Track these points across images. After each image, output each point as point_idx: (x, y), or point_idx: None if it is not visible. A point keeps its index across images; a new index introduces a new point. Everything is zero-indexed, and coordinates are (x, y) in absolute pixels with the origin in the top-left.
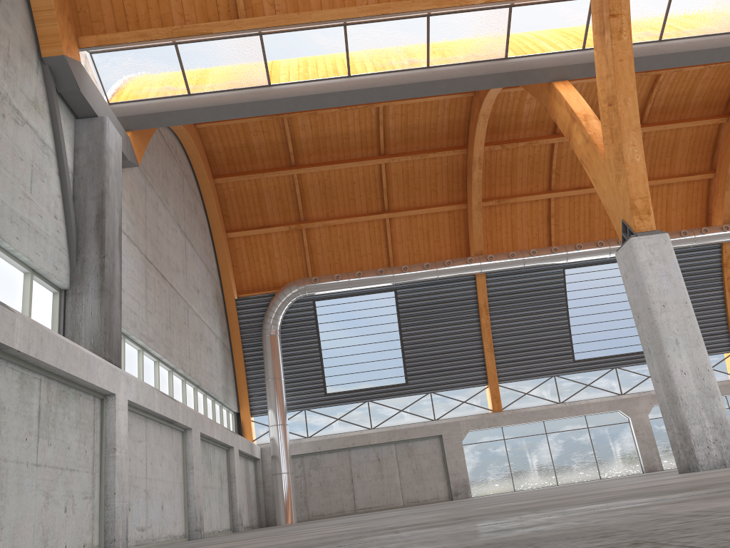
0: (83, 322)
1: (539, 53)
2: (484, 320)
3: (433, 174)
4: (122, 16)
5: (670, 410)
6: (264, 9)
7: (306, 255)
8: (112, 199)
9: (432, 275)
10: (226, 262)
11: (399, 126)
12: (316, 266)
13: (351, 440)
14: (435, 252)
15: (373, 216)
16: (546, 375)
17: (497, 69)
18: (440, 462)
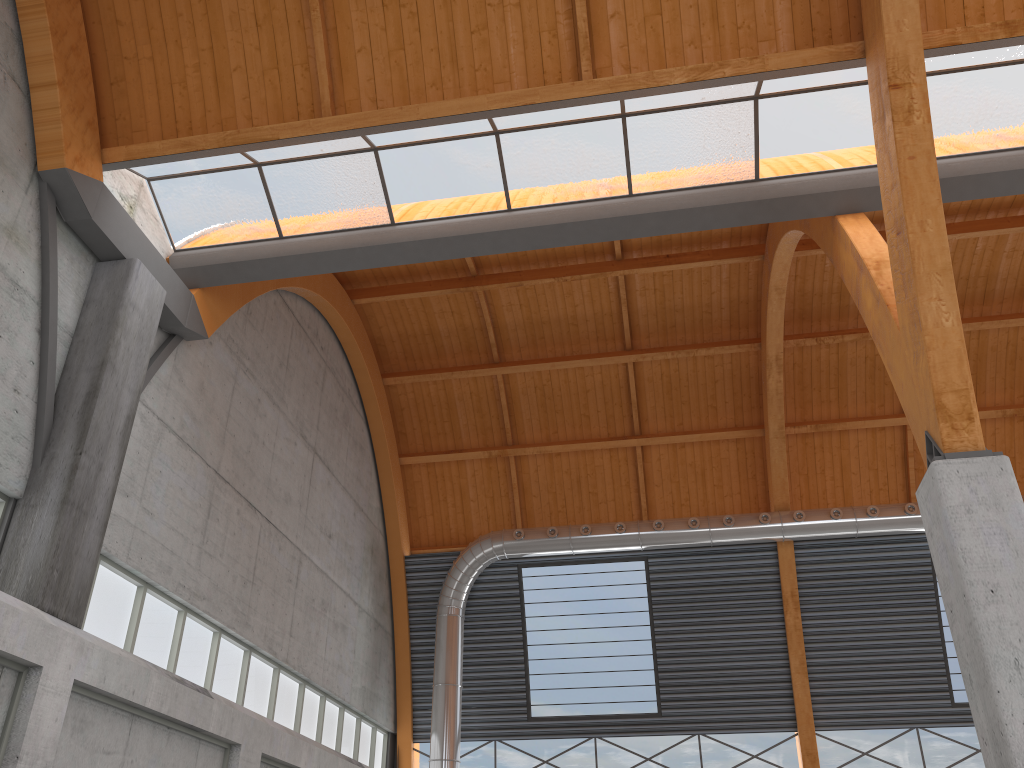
0: (25, 548)
1: (812, 172)
2: (791, 619)
3: (709, 381)
4: (171, 123)
5: None
6: (361, 107)
7: (514, 497)
8: (122, 373)
9: (701, 537)
10: (393, 499)
11: (653, 307)
12: (529, 514)
13: None
14: (714, 503)
15: (614, 442)
16: (901, 725)
17: (741, 196)
18: None
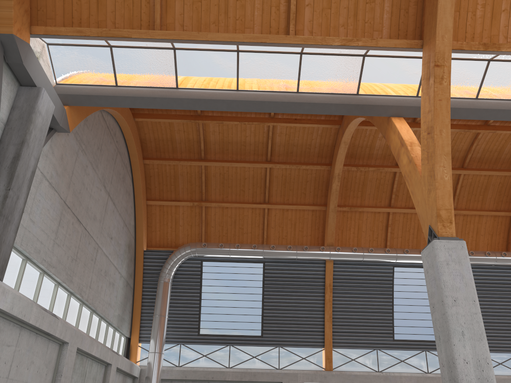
0: None
1: (383, 94)
2: (328, 296)
3: (304, 181)
4: (69, 18)
5: None
6: (175, 28)
7: (202, 226)
8: (31, 148)
9: (292, 255)
10: (141, 221)
11: (283, 142)
12: (208, 235)
13: (211, 374)
14: (298, 239)
15: (255, 205)
16: (370, 347)
17: (349, 101)
18: None
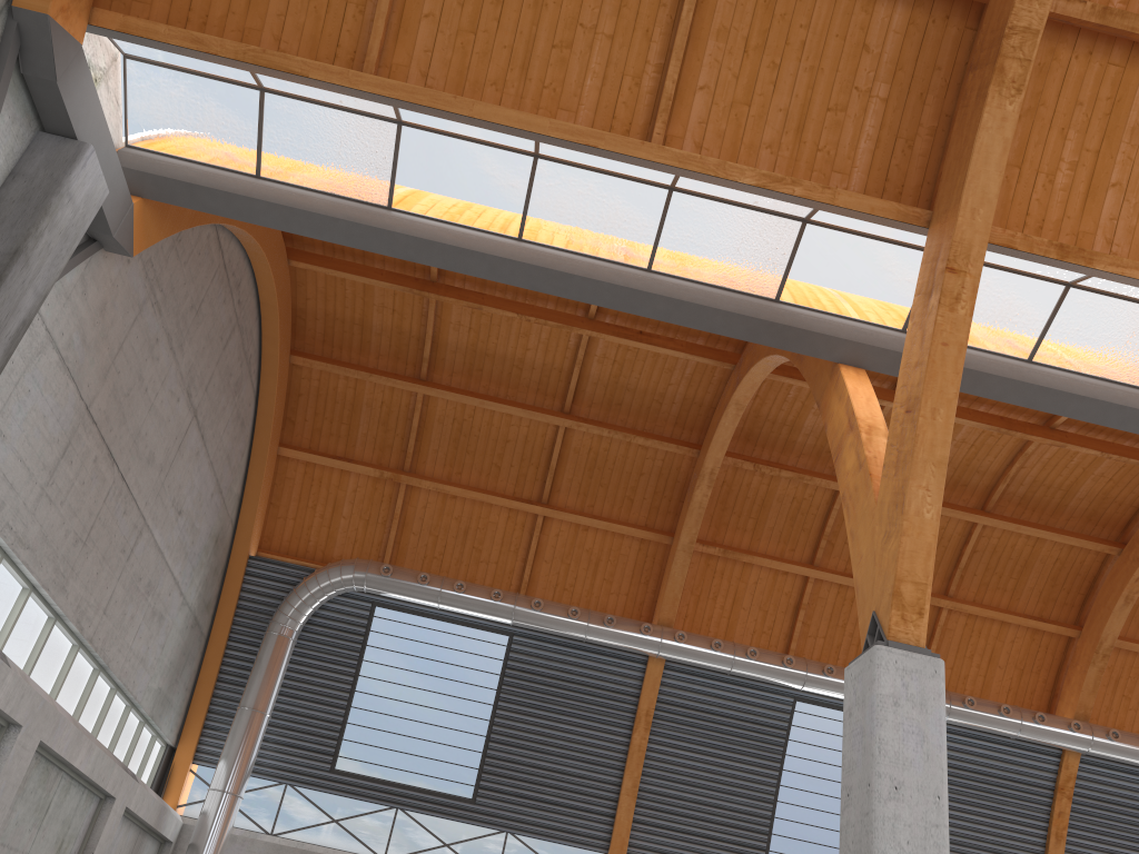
0: None
1: (831, 312)
2: (638, 738)
3: (635, 472)
4: (183, 8)
5: None
6: (408, 77)
7: (391, 528)
8: (34, 270)
9: (577, 630)
10: (258, 490)
11: (605, 378)
12: (401, 551)
13: None
14: (598, 597)
15: (518, 503)
16: None
17: (757, 311)
18: None
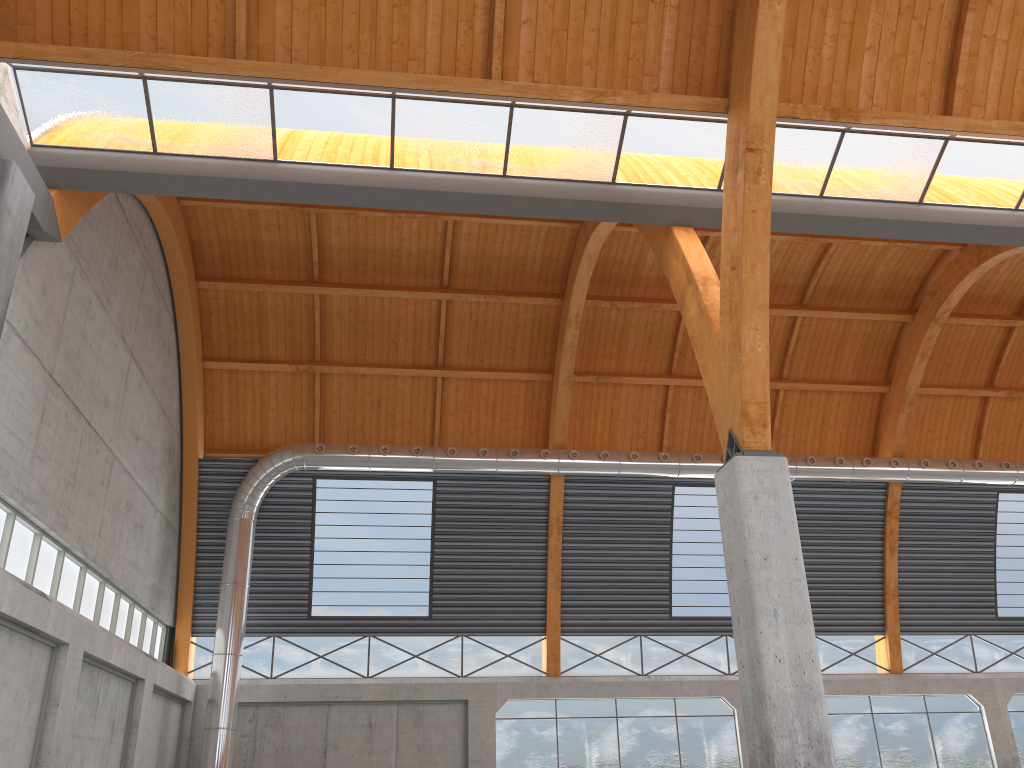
0: None
1: (658, 185)
2: (553, 542)
3: (512, 326)
4: (64, 24)
5: (754, 711)
6: (275, 53)
7: (315, 411)
8: None
9: (489, 466)
10: (194, 402)
11: (474, 252)
12: (327, 429)
13: (334, 691)
14: (500, 434)
15: (419, 371)
16: (629, 633)
17: (599, 195)
18: (460, 739)
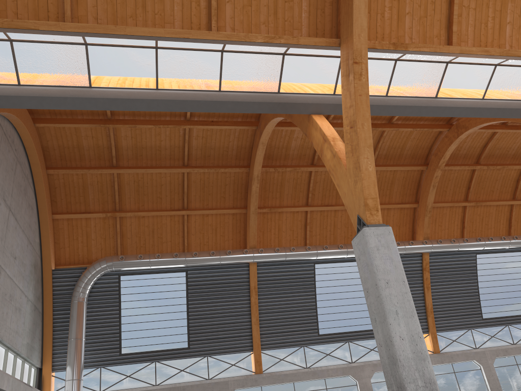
0: None
1: (302, 93)
2: (253, 299)
3: (223, 184)
4: None
5: (391, 371)
6: (88, 21)
7: (117, 238)
8: None
9: (216, 260)
10: (48, 238)
11: (200, 146)
12: (125, 248)
13: None
14: (220, 244)
15: (174, 212)
16: (297, 345)
17: (272, 99)
18: None
